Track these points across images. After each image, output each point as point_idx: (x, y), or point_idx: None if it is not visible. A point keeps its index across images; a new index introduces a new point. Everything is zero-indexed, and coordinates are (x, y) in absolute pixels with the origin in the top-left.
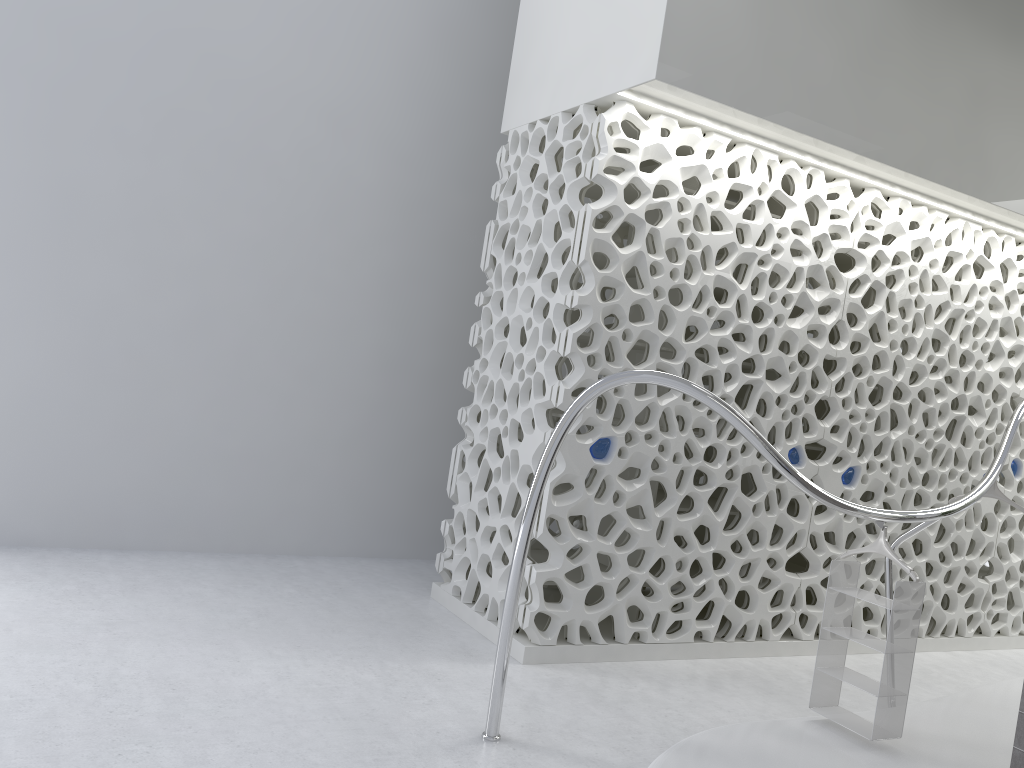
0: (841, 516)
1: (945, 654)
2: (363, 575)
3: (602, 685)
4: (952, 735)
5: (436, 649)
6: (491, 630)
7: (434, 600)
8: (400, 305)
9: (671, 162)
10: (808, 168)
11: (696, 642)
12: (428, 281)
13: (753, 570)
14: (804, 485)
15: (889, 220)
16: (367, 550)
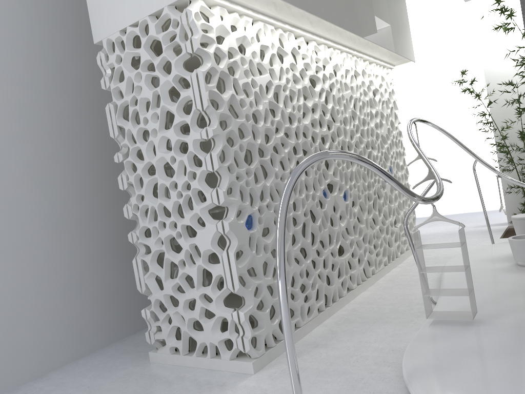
0: (348, 218)
1: (397, 268)
2: (93, 370)
3: (307, 362)
4: (478, 300)
5: (197, 393)
6: (217, 363)
7: (155, 363)
8: (46, 182)
9: (230, 35)
10: (287, 32)
11: (319, 314)
12: (59, 160)
13: (327, 262)
14: (411, 194)
15: (322, 57)
16: (79, 353)
